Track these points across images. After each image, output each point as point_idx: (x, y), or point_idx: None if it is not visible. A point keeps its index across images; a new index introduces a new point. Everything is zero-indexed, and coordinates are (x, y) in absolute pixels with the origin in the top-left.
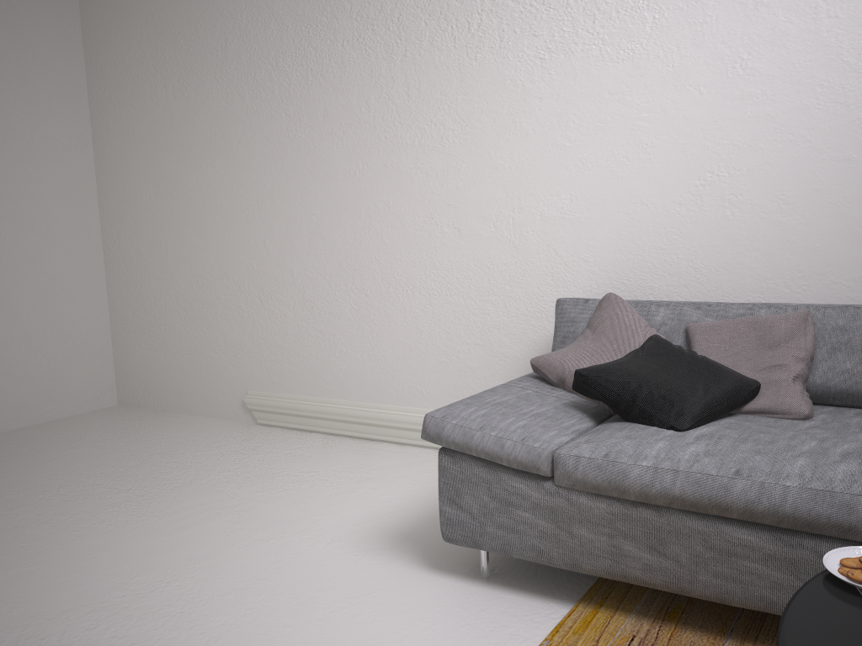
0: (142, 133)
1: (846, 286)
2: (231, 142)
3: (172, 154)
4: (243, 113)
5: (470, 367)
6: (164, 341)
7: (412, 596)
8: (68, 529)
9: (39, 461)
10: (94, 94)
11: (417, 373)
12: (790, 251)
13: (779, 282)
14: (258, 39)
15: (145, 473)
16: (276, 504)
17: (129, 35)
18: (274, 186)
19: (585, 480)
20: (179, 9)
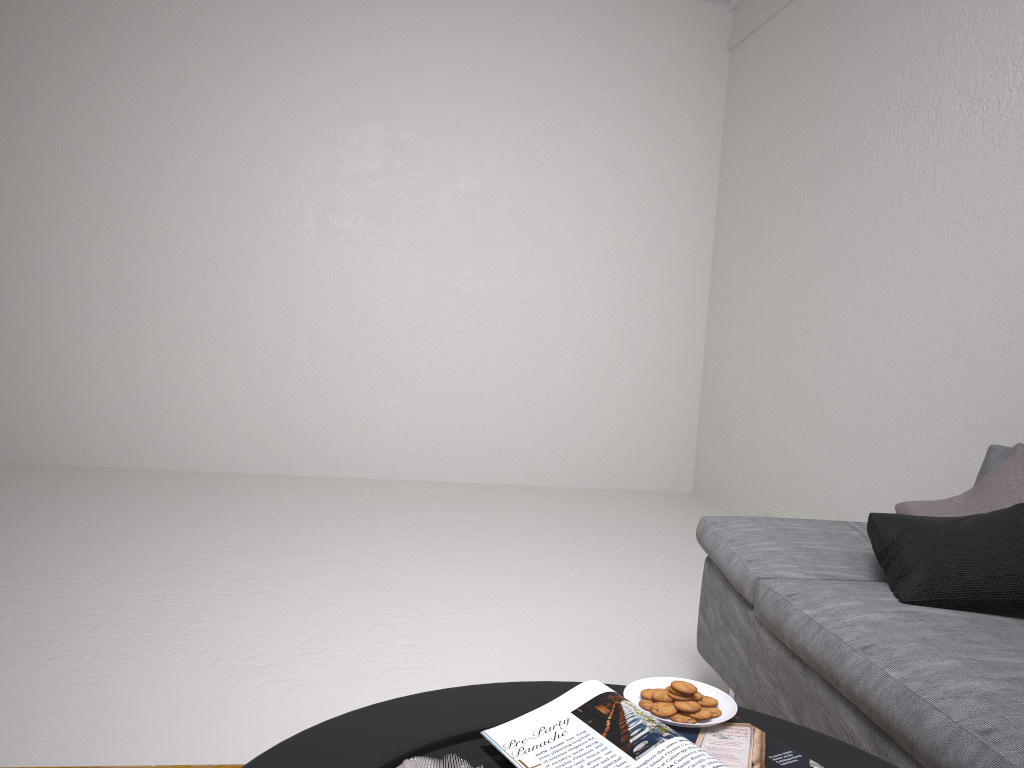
0: (742, 232)
1: None
2: (795, 242)
3: (757, 253)
4: (808, 212)
5: None
6: (726, 437)
7: None
8: (522, 556)
9: (576, 512)
10: (720, 195)
11: None
12: None
13: None
14: (828, 136)
15: (624, 542)
16: (673, 594)
17: (747, 139)
18: (819, 288)
19: (763, 614)
20: (781, 111)
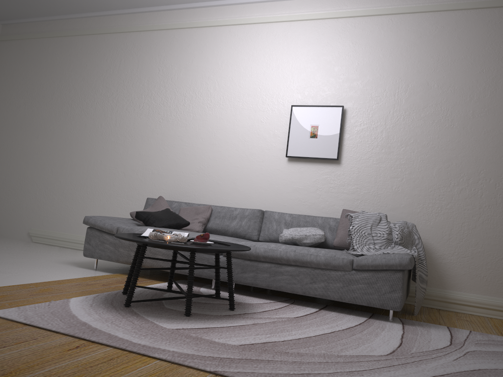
0: (10, 120)
1: (233, 204)
2: (47, 129)
3: (21, 130)
4: (54, 120)
5: None
6: None
7: (69, 269)
8: None
9: None
10: None
11: None
12: (220, 192)
13: (216, 201)
14: (66, 95)
15: None
16: (32, 254)
17: (14, 82)
18: (61, 148)
19: None
20: (38, 77)
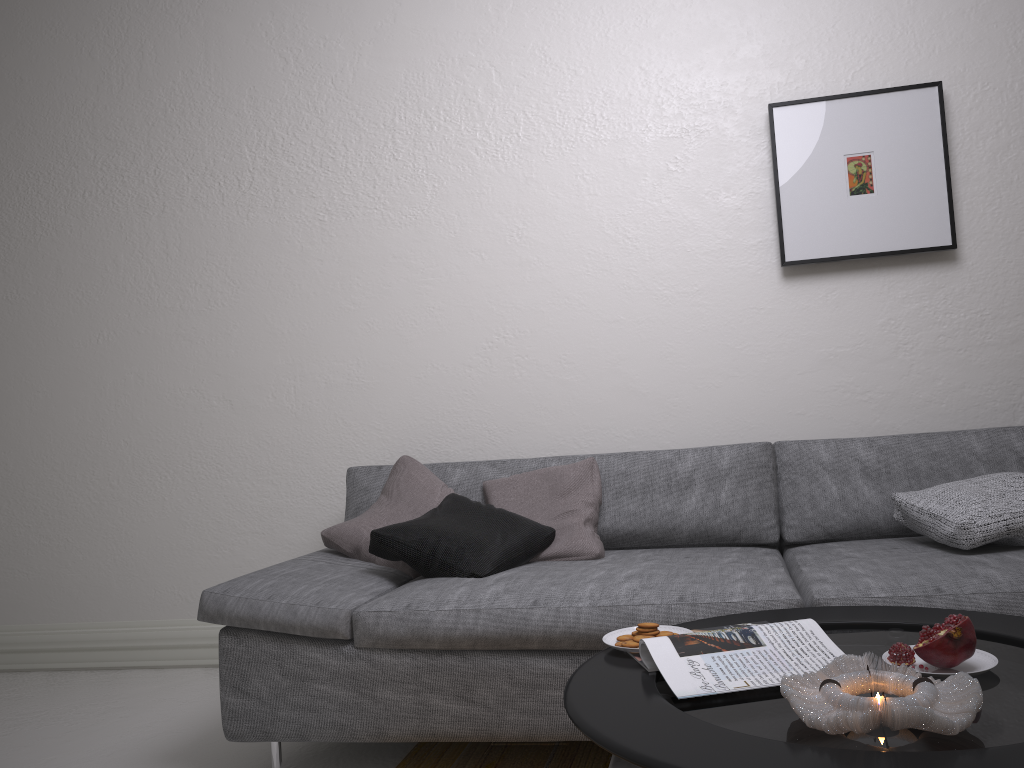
0: None
1: (627, 438)
2: None
3: None
4: None
5: (247, 560)
6: None
7: None
8: None
9: None
10: None
11: (179, 576)
12: (575, 408)
13: (569, 438)
14: None
15: None
16: None
17: None
18: None
19: (387, 635)
20: None
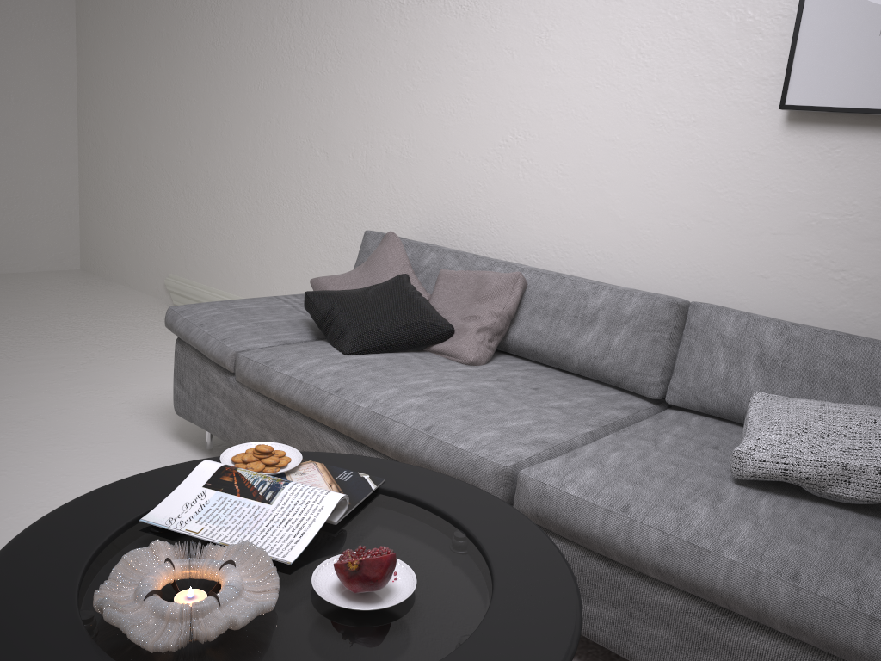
0: (111, 23)
1: (597, 259)
2: (172, 43)
3: (130, 46)
4: (183, 17)
5: None
6: (115, 219)
7: (136, 451)
8: None
9: None
10: None
11: (287, 281)
12: (560, 218)
13: (550, 246)
14: None
15: (42, 327)
16: (115, 368)
17: None
18: (201, 90)
19: (248, 379)
20: None
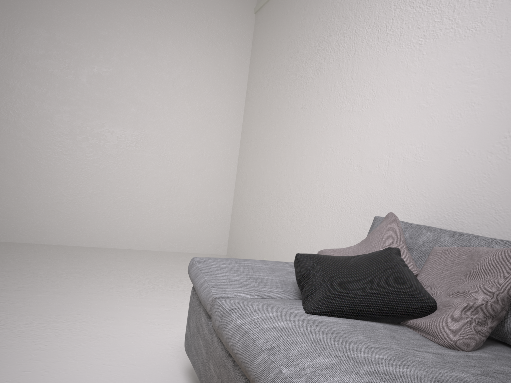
0: (257, 110)
1: None
2: (282, 113)
3: (263, 120)
4: (289, 96)
5: None
6: (244, 223)
7: (149, 377)
8: (102, 289)
9: (152, 264)
10: (247, 91)
11: None
12: None
13: None
14: (300, 54)
15: (175, 281)
16: None
17: (262, 59)
18: (293, 138)
19: (214, 324)
20: (279, 43)
